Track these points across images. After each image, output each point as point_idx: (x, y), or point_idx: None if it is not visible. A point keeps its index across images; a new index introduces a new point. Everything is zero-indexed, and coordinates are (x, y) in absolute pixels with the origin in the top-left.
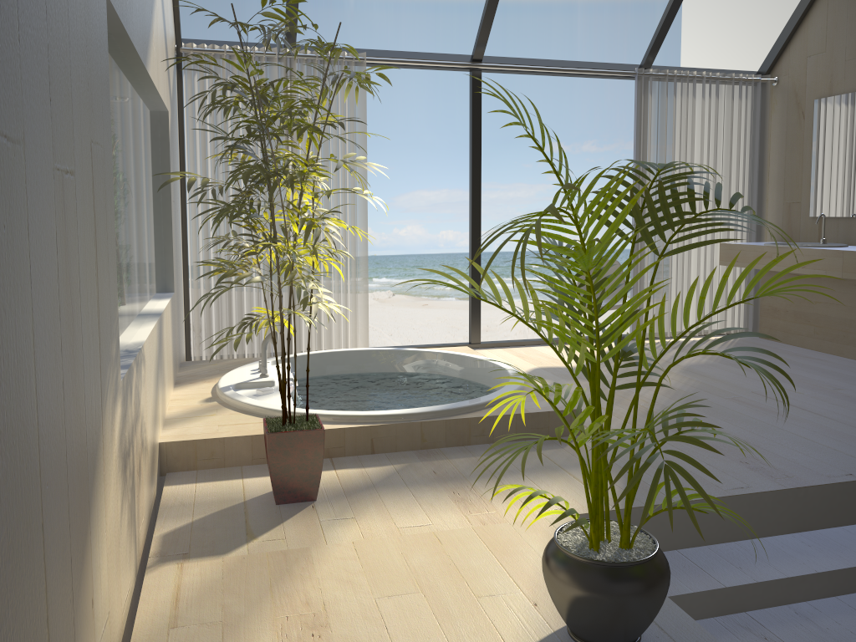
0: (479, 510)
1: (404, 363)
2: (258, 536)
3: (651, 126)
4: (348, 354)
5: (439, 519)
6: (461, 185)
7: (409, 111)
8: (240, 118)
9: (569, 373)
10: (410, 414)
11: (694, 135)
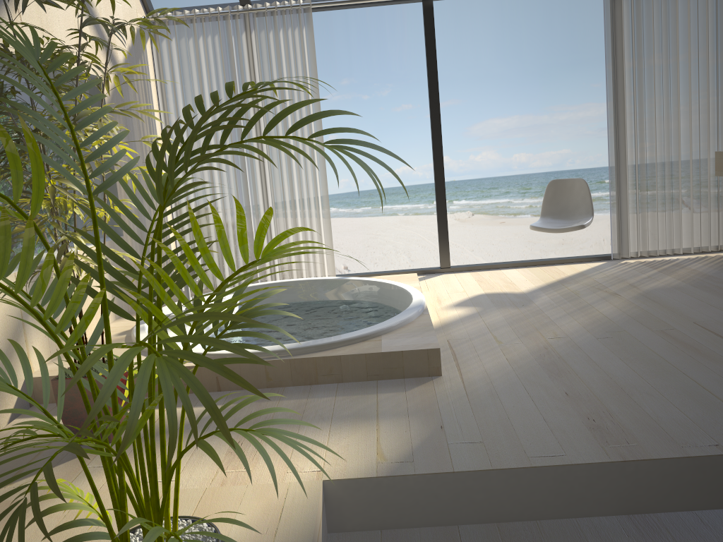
0: (238, 466)
1: (346, 291)
2: (17, 481)
3: (625, 32)
4: (296, 283)
5: (188, 475)
6: (530, 110)
7: (478, 47)
8: (203, 74)
9: (509, 299)
10: (255, 353)
11: (678, 35)
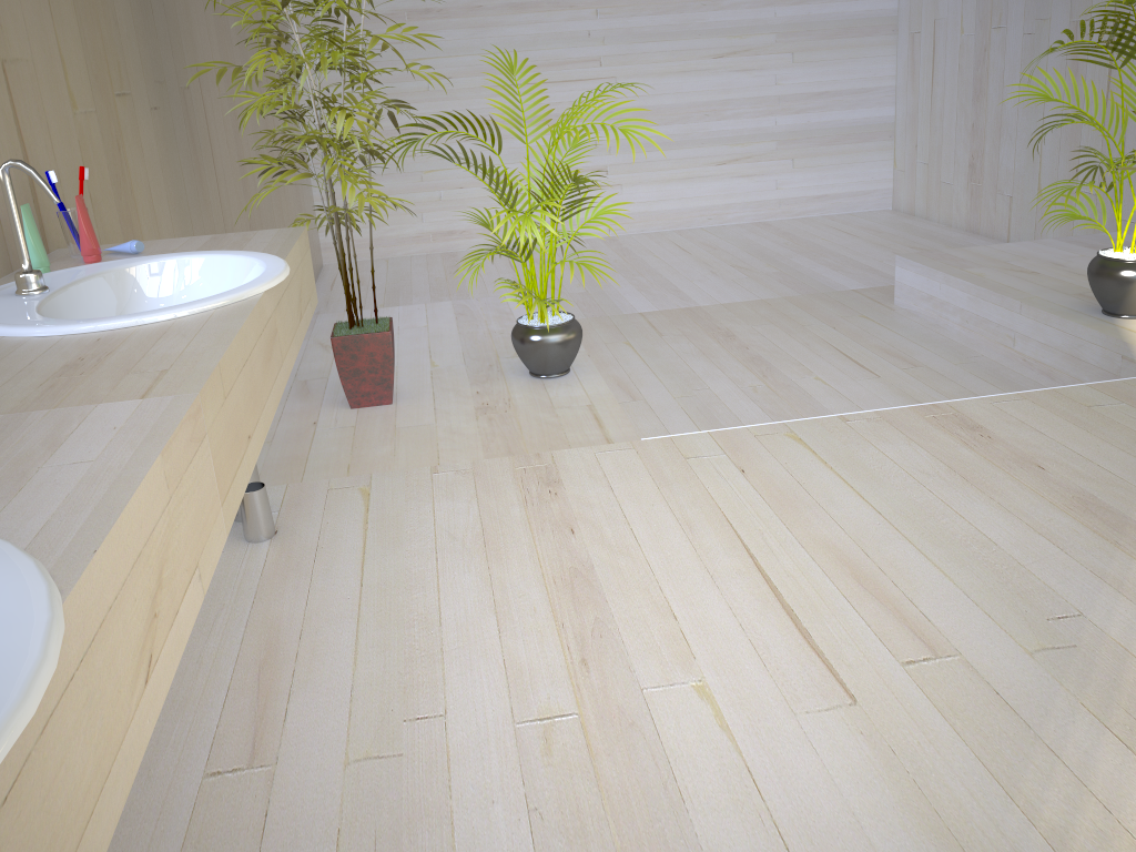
0: None
1: None
2: None
3: None
4: None
5: None
6: None
7: None
8: None
9: None
10: None
11: None
